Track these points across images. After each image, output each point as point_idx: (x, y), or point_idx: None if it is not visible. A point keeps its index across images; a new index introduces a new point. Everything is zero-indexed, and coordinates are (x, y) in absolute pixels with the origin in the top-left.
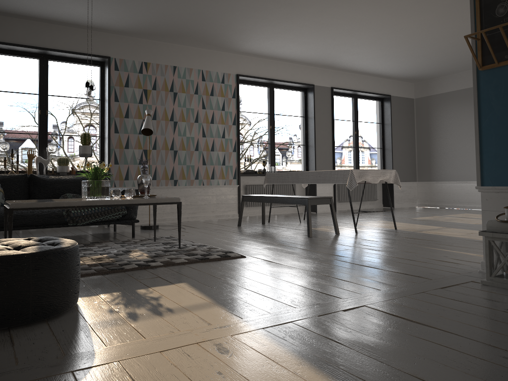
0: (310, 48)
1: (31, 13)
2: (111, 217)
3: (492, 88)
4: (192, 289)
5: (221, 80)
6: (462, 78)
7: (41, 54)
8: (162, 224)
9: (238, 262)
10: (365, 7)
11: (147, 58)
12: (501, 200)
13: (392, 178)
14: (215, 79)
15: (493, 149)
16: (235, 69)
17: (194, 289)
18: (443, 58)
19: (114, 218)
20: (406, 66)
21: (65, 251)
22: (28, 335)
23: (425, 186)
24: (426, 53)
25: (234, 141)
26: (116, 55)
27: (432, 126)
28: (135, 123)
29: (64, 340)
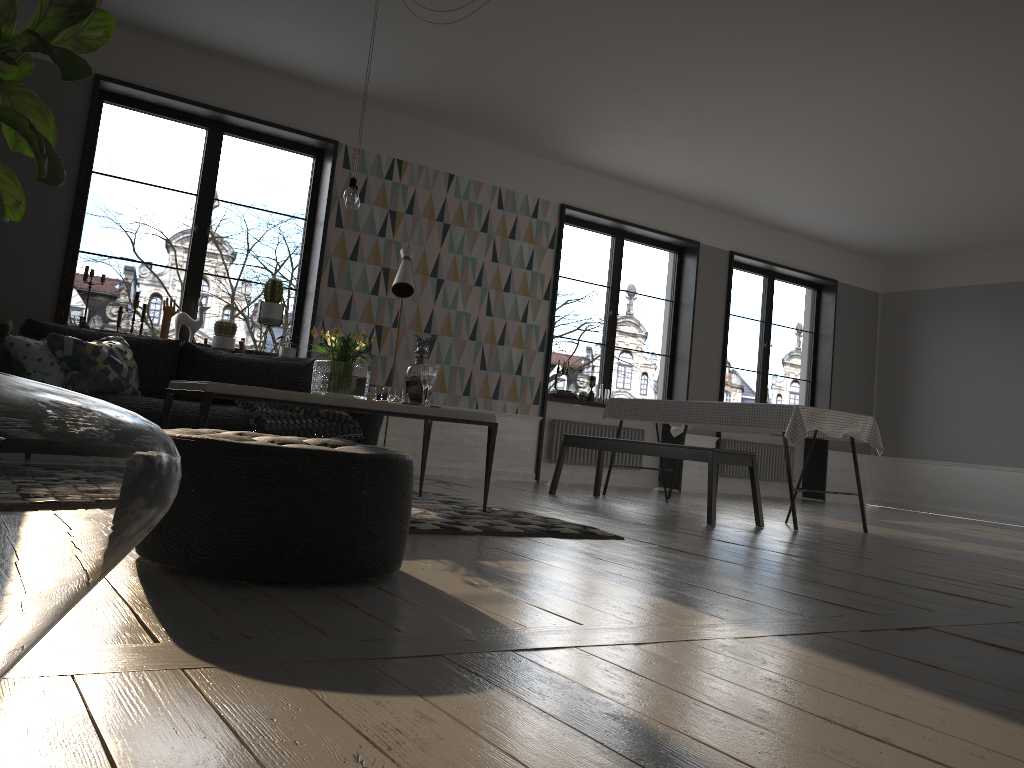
0: (709, 171)
1: (214, 43)
2: None
3: None
4: (582, 572)
5: (532, 211)
6: (979, 264)
7: (212, 120)
8: None
9: (618, 544)
10: (840, 106)
11: (404, 153)
12: None
13: (866, 432)
14: (521, 207)
15: None
16: (560, 194)
17: (585, 572)
18: (954, 221)
19: None
20: (878, 228)
21: (406, 462)
22: (365, 597)
23: (888, 465)
24: (925, 207)
25: (543, 330)
26: (350, 140)
27: (912, 350)
28: (367, 273)
29: (440, 611)
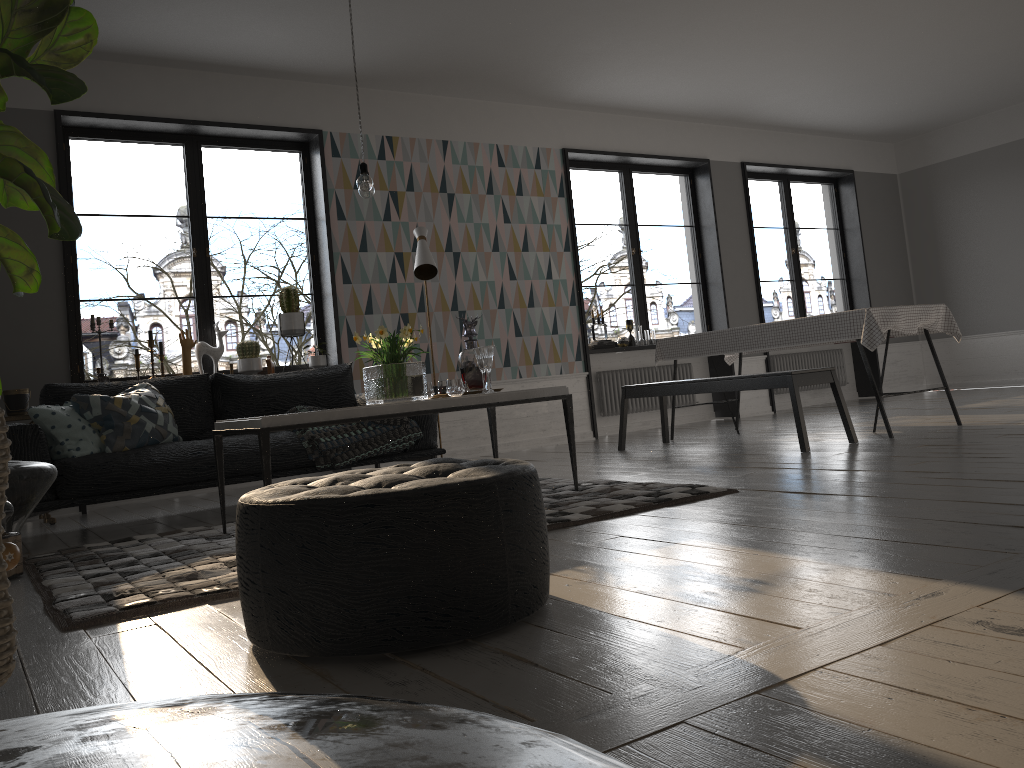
0: (709, 83)
1: (171, 51)
2: (395, 446)
3: None
4: (734, 548)
5: (534, 162)
6: (997, 123)
7: (187, 134)
8: None
9: (738, 500)
10: None
11: (392, 129)
12: None
13: (940, 321)
14: (523, 161)
15: None
16: (559, 138)
17: (737, 547)
18: (968, 84)
19: (401, 447)
20: (889, 106)
21: (533, 473)
22: (534, 646)
23: (939, 348)
24: (939, 75)
25: (570, 283)
26: (333, 127)
27: (943, 226)
28: (381, 261)
29: (631, 647)
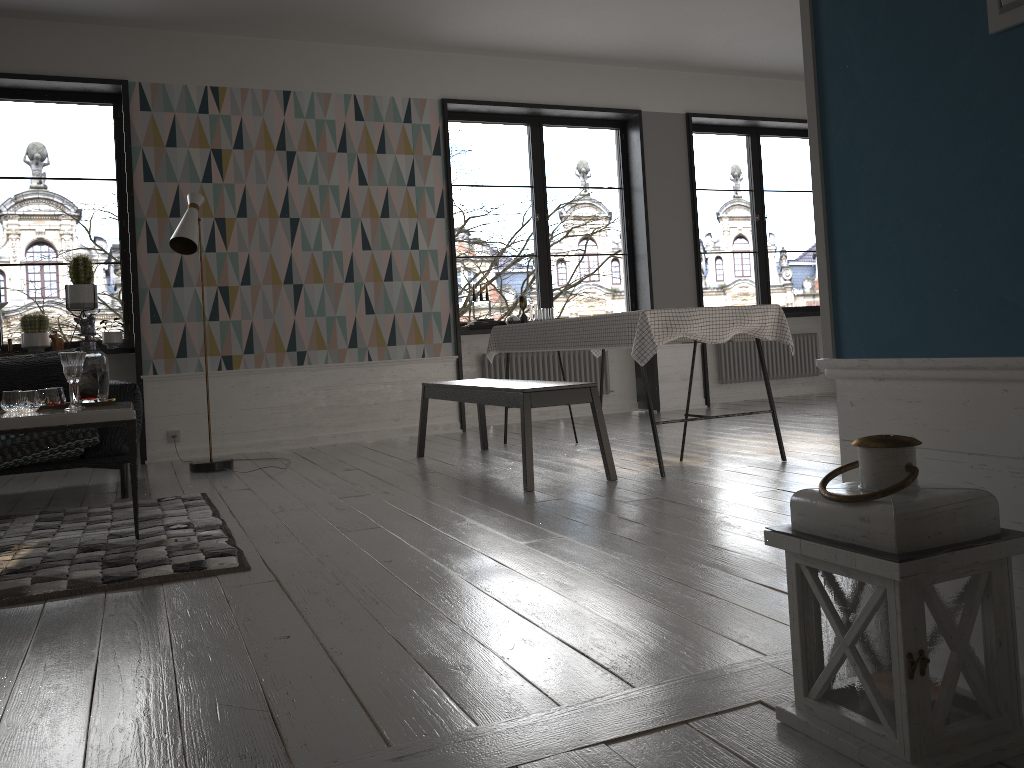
0: (604, 20)
1: None
2: (56, 454)
3: (853, 14)
4: None
5: (403, 115)
6: None
7: None
8: (265, 455)
9: (197, 590)
10: None
11: (218, 78)
12: (890, 405)
13: (769, 327)
14: (388, 113)
15: (864, 229)
16: (438, 87)
17: None
18: None
19: (64, 454)
20: None
21: None
22: None
23: None
24: None
25: (442, 254)
26: (143, 76)
27: None
28: None
29: None
